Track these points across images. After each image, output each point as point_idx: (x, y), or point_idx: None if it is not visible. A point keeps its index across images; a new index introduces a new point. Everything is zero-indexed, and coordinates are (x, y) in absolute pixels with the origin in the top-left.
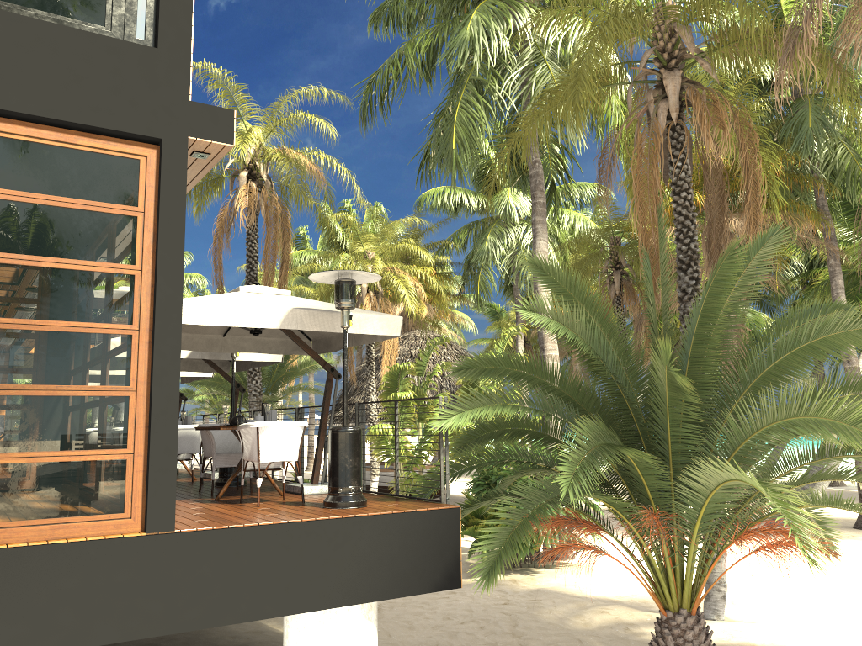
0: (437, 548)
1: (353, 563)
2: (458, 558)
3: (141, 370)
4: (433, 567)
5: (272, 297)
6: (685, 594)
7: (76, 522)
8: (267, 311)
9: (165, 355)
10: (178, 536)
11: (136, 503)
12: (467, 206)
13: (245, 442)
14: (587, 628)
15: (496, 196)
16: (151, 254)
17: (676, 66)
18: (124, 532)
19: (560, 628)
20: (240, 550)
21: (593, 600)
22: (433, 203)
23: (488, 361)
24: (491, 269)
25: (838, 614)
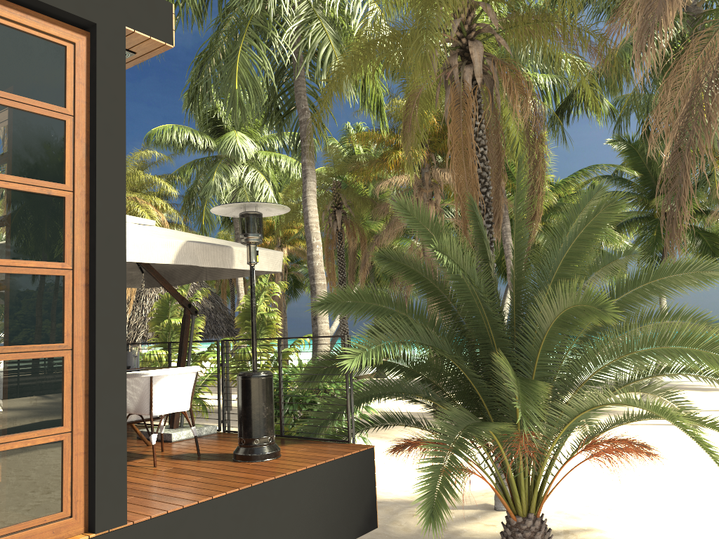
0: (359, 491)
1: (296, 523)
2: (374, 498)
3: (77, 322)
4: (357, 512)
5: (144, 227)
6: (534, 500)
7: (1, 536)
8: (161, 244)
9: (109, 302)
10: (131, 529)
11: (78, 496)
12: (194, 144)
13: (128, 393)
14: (410, 533)
15: (222, 137)
16: (85, 171)
17: (473, 37)
18: (64, 538)
19: (388, 537)
20: (195, 532)
21: (394, 503)
22: (161, 139)
23: (349, 296)
24: (215, 203)
25: (583, 492)
